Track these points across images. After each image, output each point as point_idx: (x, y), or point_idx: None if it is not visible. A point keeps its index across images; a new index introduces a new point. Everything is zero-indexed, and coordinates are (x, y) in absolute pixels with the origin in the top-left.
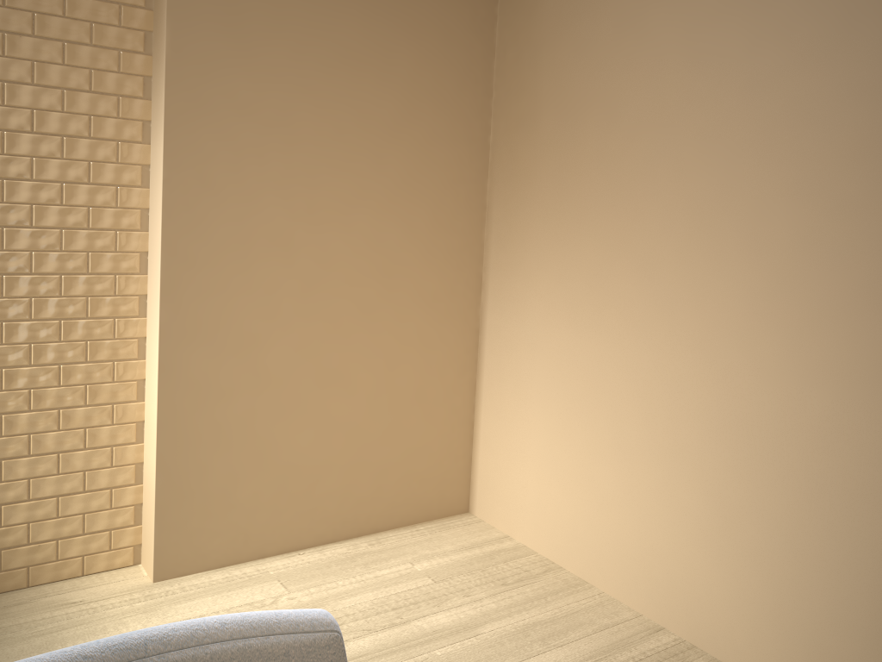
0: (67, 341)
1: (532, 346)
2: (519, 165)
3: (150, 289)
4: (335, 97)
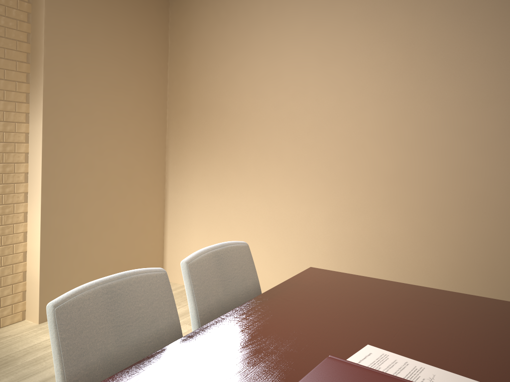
0: None
1: (192, 204)
2: (182, 129)
3: (31, 189)
4: (109, 102)
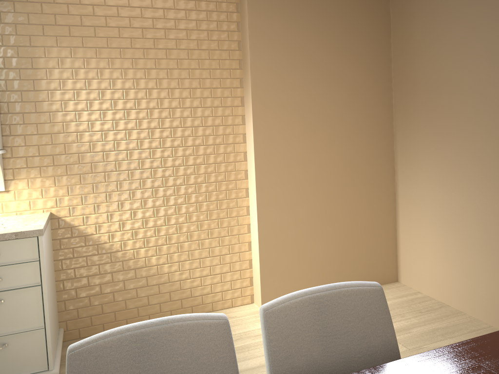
0: (220, 209)
1: (423, 200)
2: (409, 114)
3: (250, 185)
4: (320, 94)
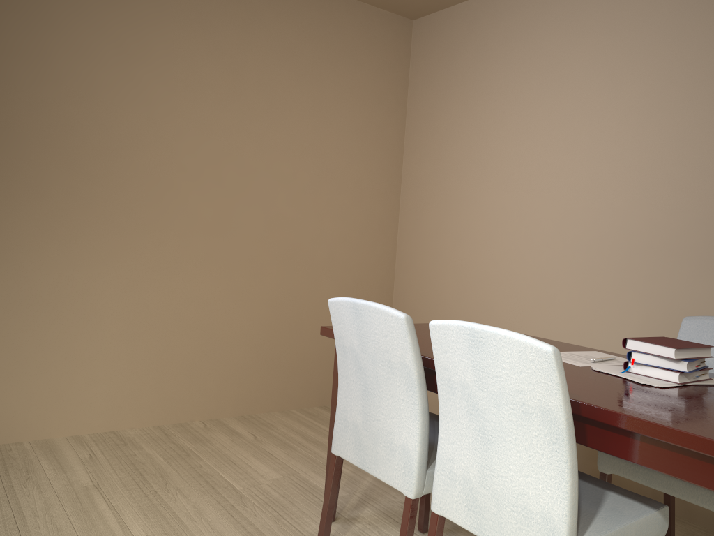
0: None
1: None
2: None
3: None
4: None
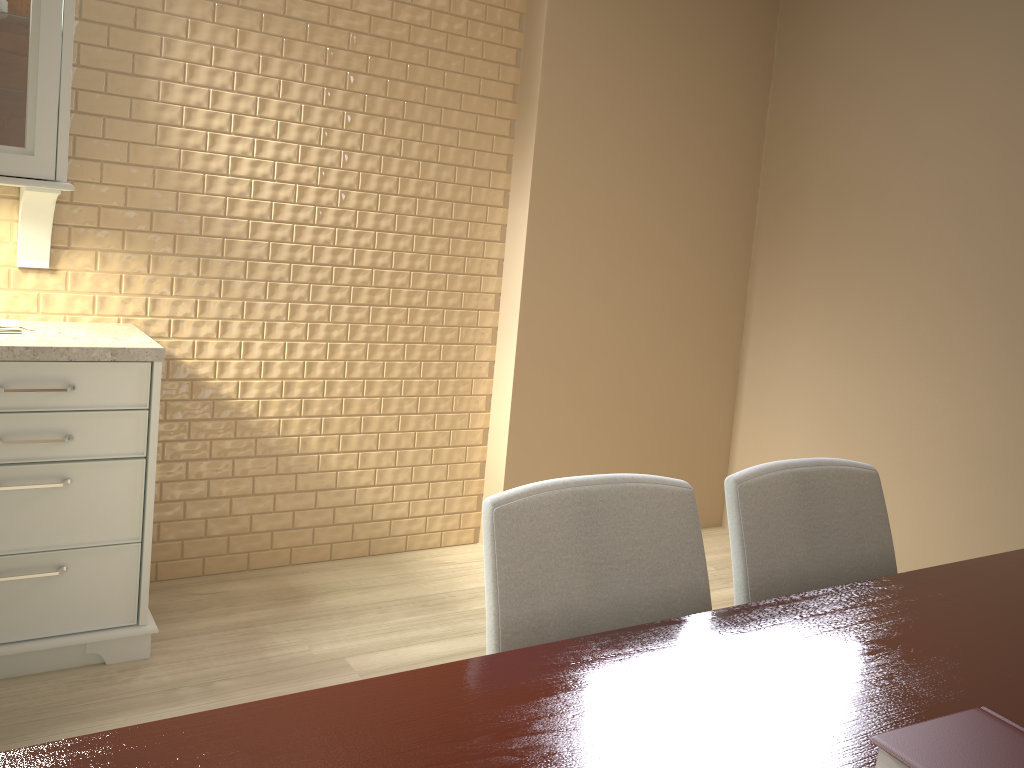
0: (443, 361)
1: (793, 384)
2: (786, 231)
3: (502, 323)
4: (645, 173)
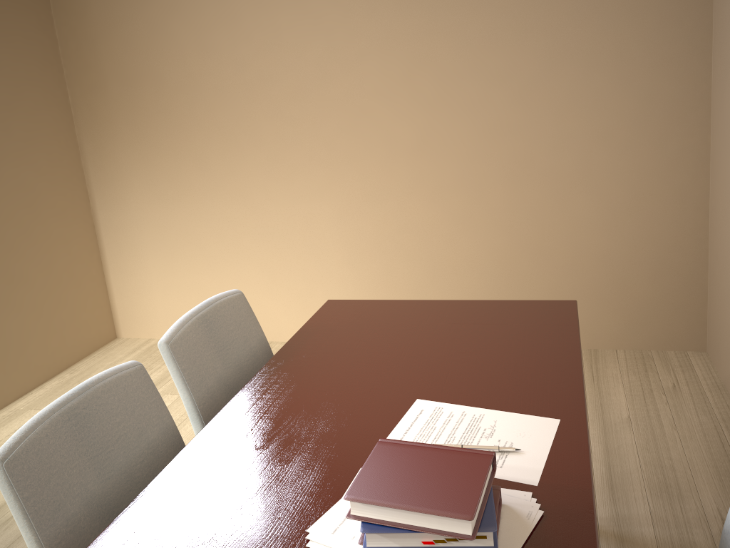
0: None
1: (139, 224)
2: (99, 116)
3: None
4: None
